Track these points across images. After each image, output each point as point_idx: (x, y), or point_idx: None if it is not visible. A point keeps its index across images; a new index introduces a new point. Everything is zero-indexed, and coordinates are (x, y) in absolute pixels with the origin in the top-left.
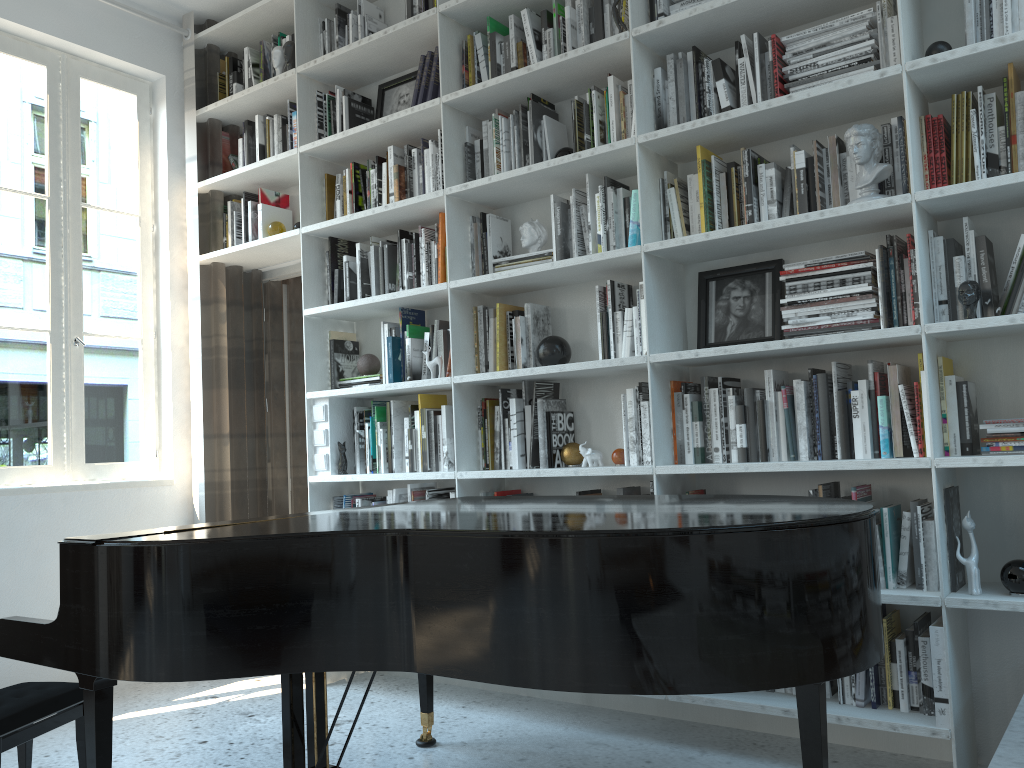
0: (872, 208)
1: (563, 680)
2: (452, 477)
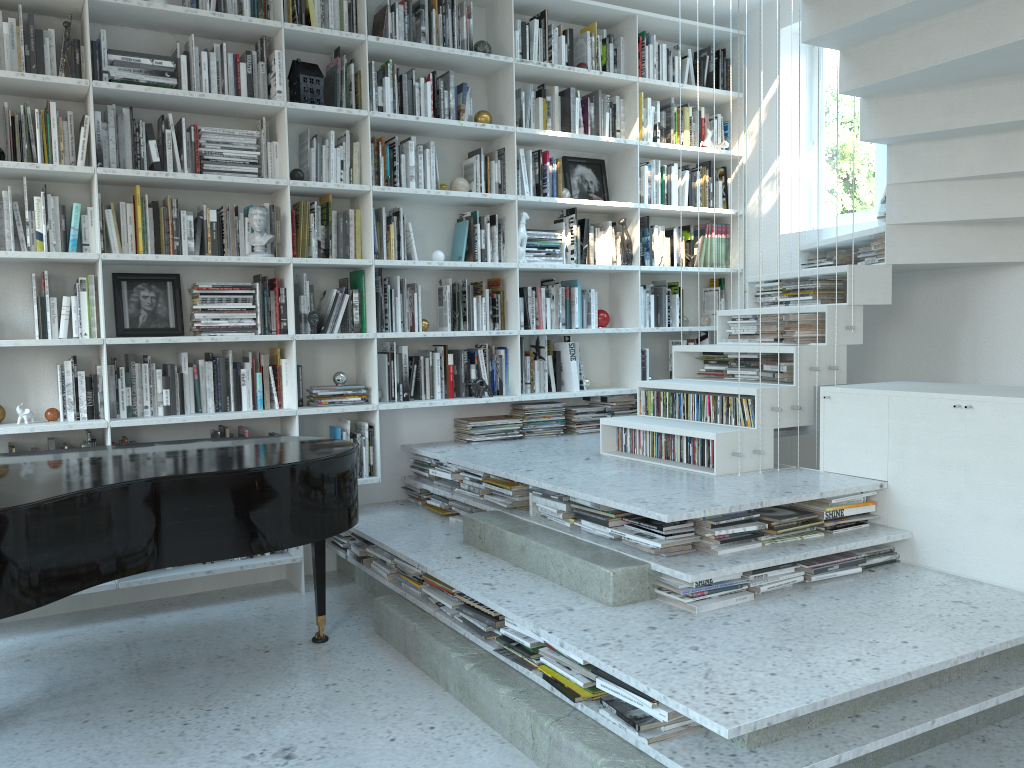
0: (269, 262)
1: (274, 545)
2: None
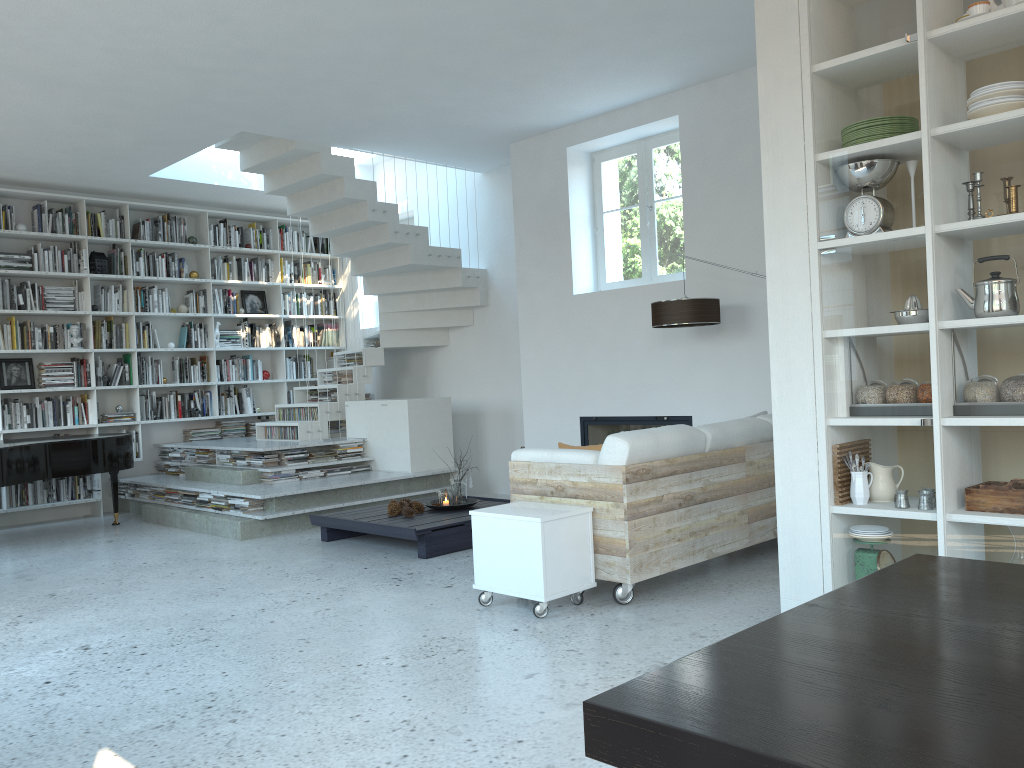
0: (82, 351)
1: (99, 471)
2: None
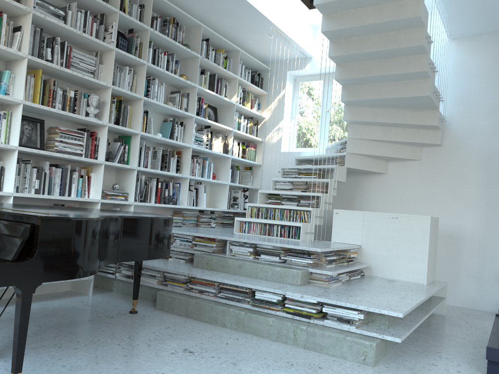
0: (99, 123)
1: (157, 256)
2: None
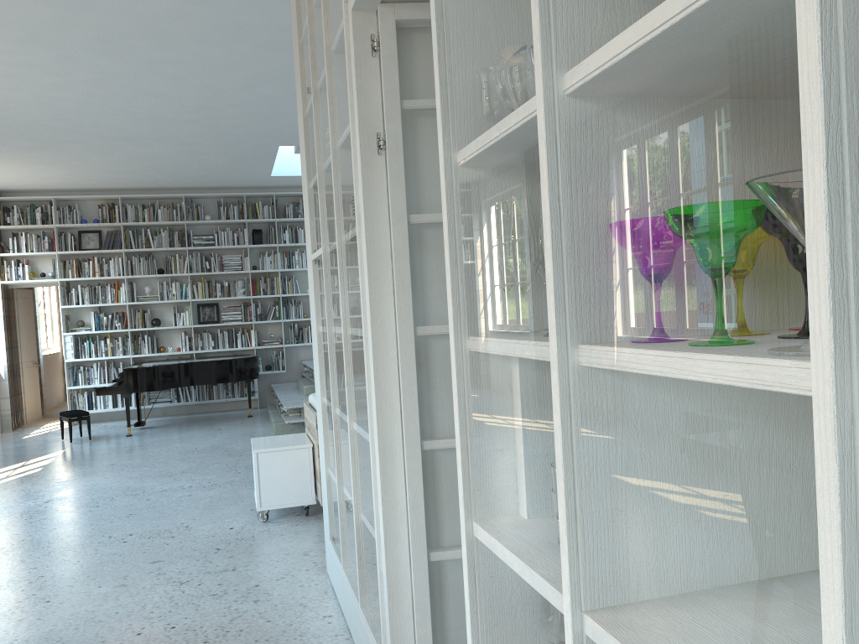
0: (244, 298)
1: (224, 381)
2: (129, 357)
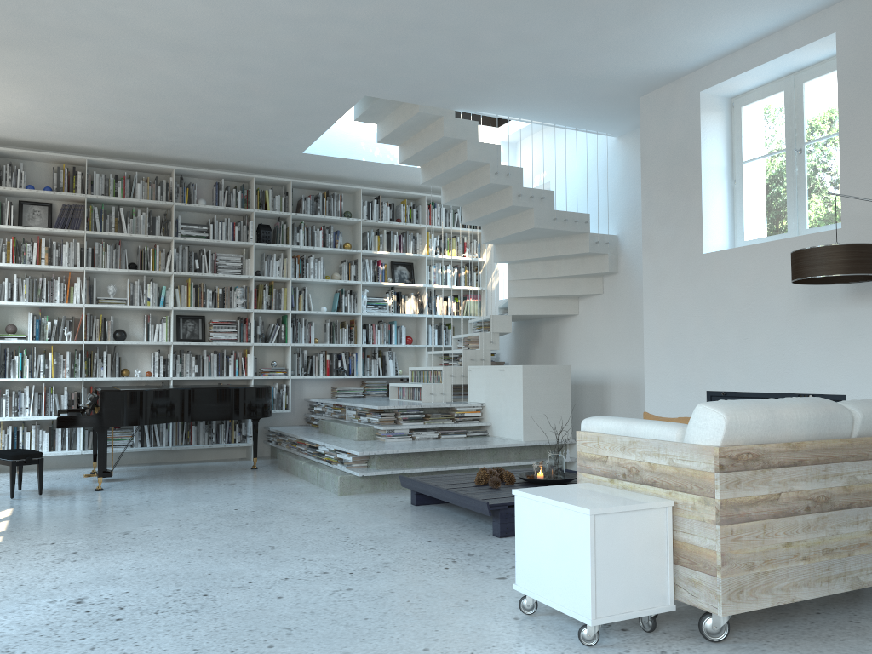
0: (243, 311)
1: (234, 417)
2: (81, 380)
